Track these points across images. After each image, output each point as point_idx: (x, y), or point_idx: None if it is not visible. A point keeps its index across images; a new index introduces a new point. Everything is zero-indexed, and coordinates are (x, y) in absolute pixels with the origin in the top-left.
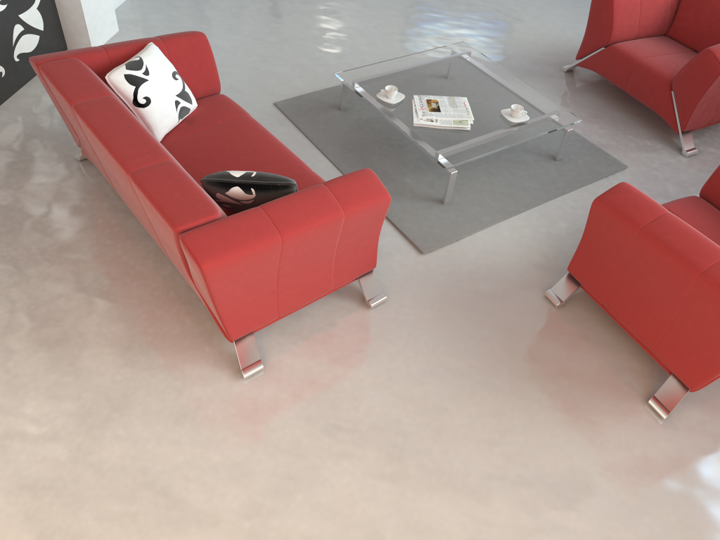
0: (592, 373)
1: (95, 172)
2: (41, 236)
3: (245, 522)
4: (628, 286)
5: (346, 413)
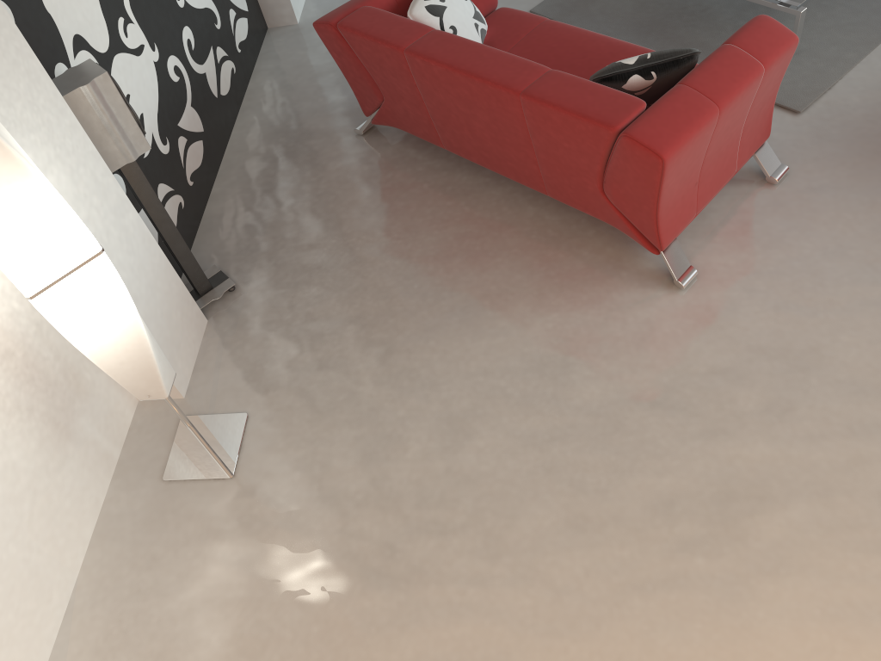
0: None
1: (387, 141)
2: (375, 218)
3: (771, 418)
4: None
5: (814, 291)
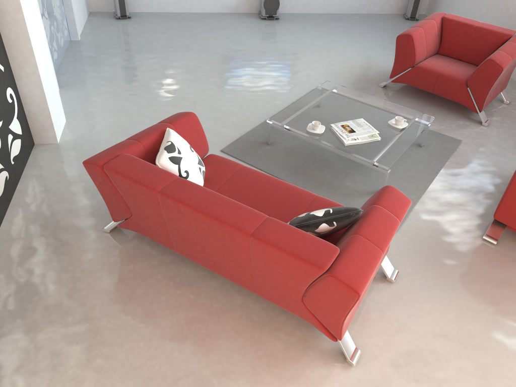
0: None
1: (128, 238)
2: (121, 304)
3: None
4: None
5: (435, 365)
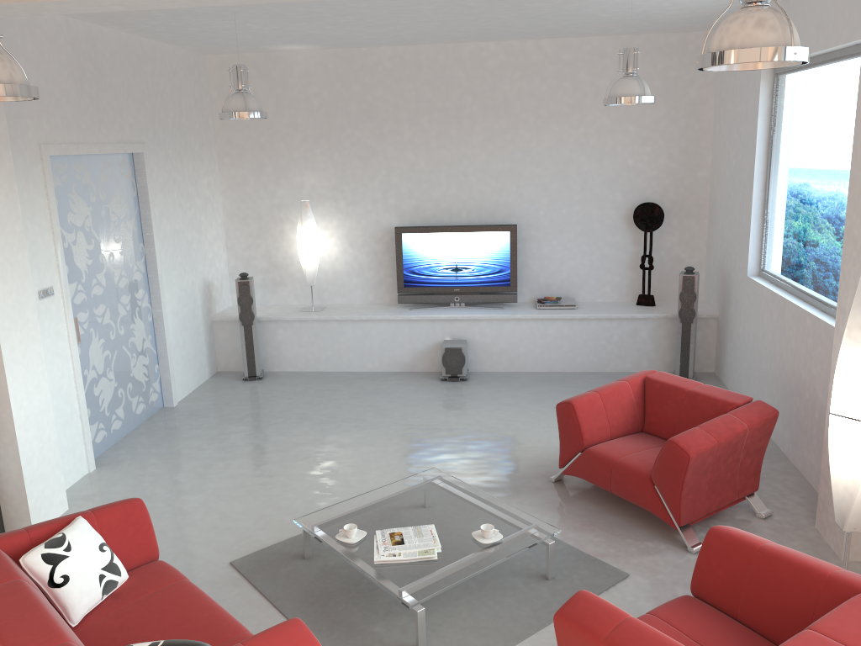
0: None
1: None
2: None
3: None
4: None
5: None
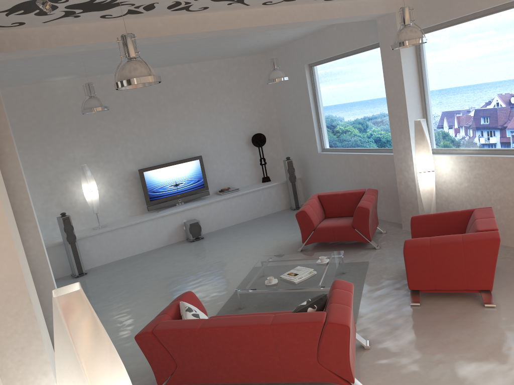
0: (459, 312)
1: None
2: None
3: None
4: (439, 272)
5: (420, 378)
